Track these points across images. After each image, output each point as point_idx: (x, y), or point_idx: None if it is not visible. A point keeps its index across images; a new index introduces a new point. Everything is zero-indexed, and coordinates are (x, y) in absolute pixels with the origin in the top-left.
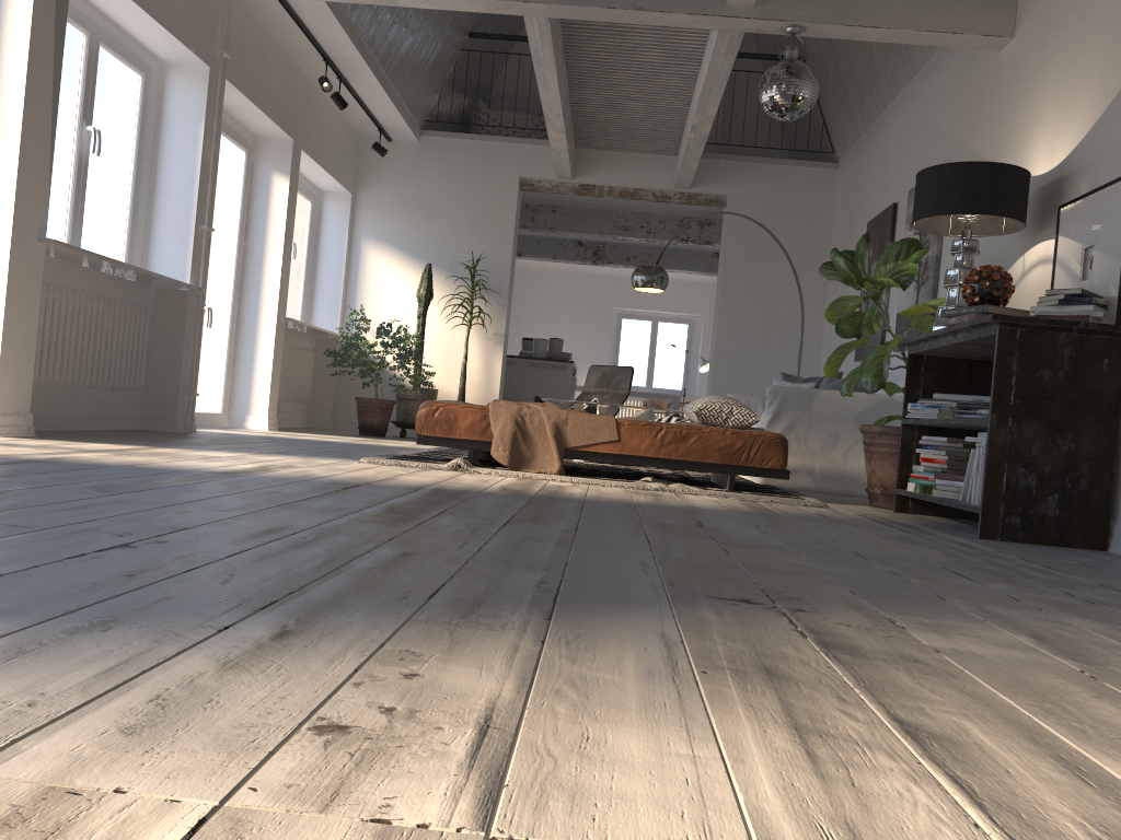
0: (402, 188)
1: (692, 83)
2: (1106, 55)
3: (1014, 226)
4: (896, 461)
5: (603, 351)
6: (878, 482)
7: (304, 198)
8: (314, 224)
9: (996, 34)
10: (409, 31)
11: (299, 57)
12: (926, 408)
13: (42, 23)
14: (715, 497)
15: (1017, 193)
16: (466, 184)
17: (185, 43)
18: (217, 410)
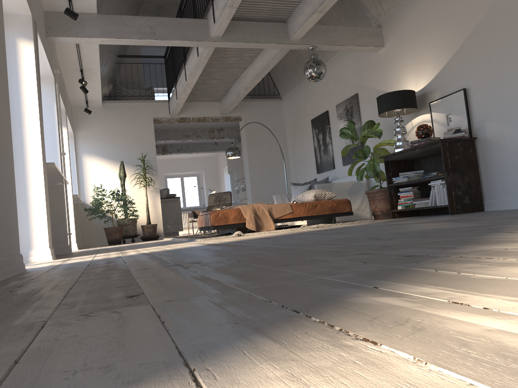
0: (98, 128)
1: (242, 70)
2: (436, 51)
3: (409, 111)
4: (384, 201)
5: None
6: (379, 210)
7: None
8: None
9: (379, 46)
10: (108, 55)
11: (66, 70)
12: (401, 178)
13: (36, 61)
14: (338, 225)
15: (415, 99)
16: (129, 123)
17: (50, 67)
18: None
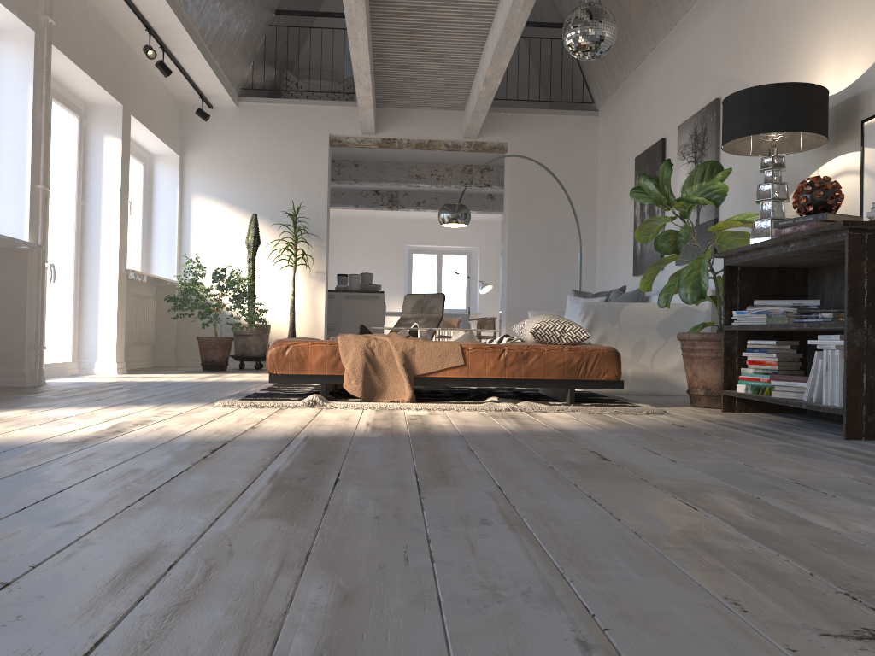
0: (225, 149)
1: (482, 42)
2: None
3: (812, 143)
4: (716, 364)
5: (399, 281)
6: (700, 385)
7: (136, 161)
8: (147, 184)
9: None
10: (224, 5)
11: (123, 28)
12: (753, 314)
13: None
14: (564, 412)
15: (822, 110)
16: (283, 142)
17: (7, 6)
18: (66, 359)
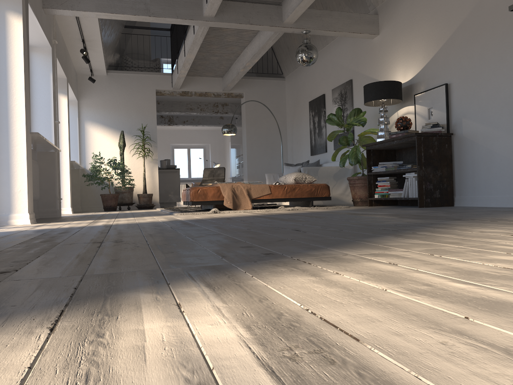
0: (101, 97)
1: (242, 49)
2: (425, 44)
3: (395, 102)
4: (364, 188)
5: None
6: (358, 197)
7: None
8: None
9: (373, 33)
10: (112, 27)
11: (68, 40)
12: (380, 167)
13: (24, 34)
14: (313, 209)
15: (400, 90)
16: (132, 93)
17: (47, 37)
18: None
